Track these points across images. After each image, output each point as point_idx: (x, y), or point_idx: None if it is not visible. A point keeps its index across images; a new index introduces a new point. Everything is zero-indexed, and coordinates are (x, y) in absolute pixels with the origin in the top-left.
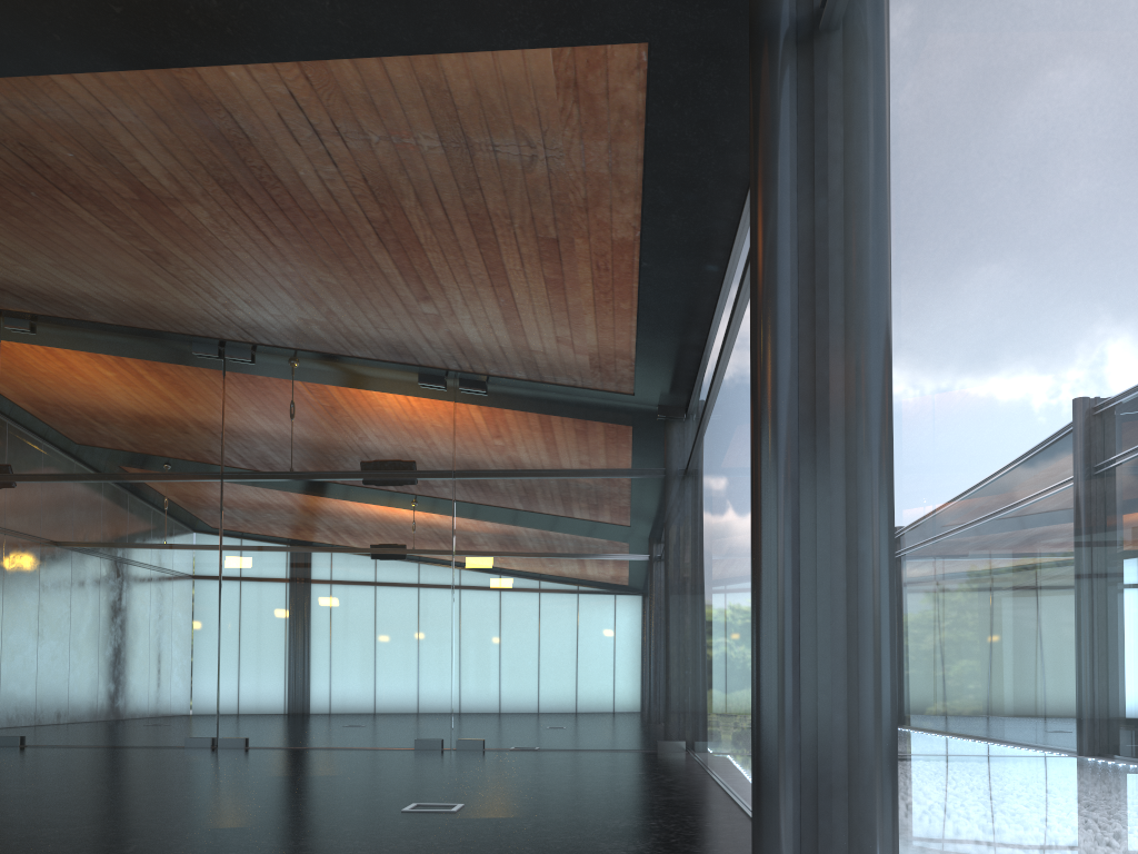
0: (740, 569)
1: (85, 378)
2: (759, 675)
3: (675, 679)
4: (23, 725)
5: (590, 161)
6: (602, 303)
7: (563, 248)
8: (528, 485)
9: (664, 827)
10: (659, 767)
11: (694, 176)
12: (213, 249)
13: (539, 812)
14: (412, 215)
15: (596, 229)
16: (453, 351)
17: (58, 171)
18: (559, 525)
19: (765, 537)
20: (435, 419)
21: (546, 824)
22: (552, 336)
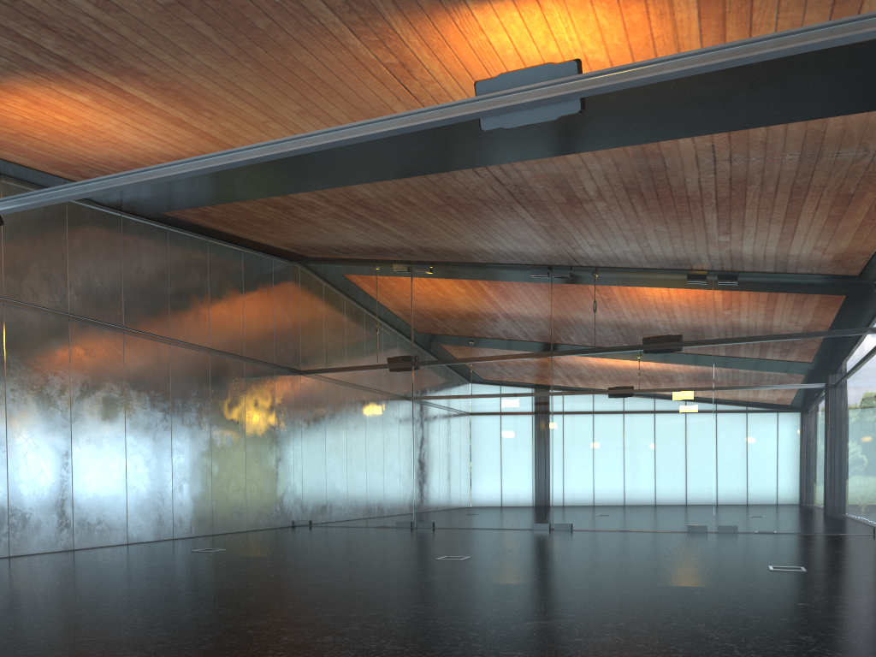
0: None
1: (463, 298)
2: None
3: None
4: (434, 515)
5: None
6: (866, 225)
7: (854, 198)
8: (769, 347)
9: None
10: None
11: None
12: (593, 221)
13: (864, 573)
14: (750, 192)
15: None
16: (724, 260)
17: (526, 195)
18: (794, 374)
19: None
20: (698, 305)
21: None
22: (812, 246)
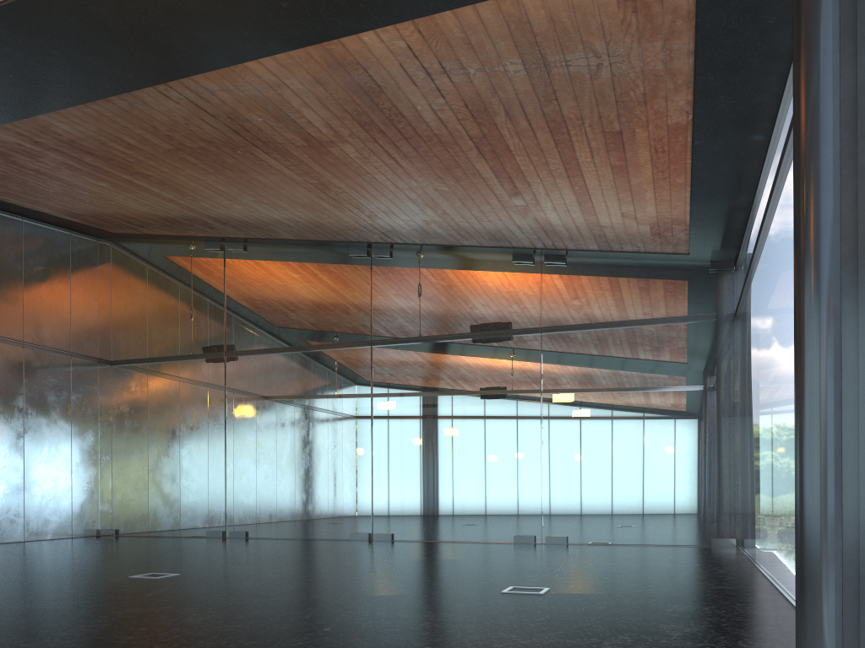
0: (784, 395)
1: (278, 280)
2: (802, 488)
3: (726, 488)
4: (247, 524)
5: (647, 61)
6: (660, 180)
7: (626, 138)
8: (600, 335)
9: (715, 613)
10: (712, 561)
11: (740, 59)
12: (359, 175)
13: (609, 596)
14: (503, 128)
15: (653, 118)
16: (539, 234)
17: (253, 133)
18: (626, 365)
19: (807, 367)
20: (525, 288)
21: (615, 607)
22: (618, 212)
